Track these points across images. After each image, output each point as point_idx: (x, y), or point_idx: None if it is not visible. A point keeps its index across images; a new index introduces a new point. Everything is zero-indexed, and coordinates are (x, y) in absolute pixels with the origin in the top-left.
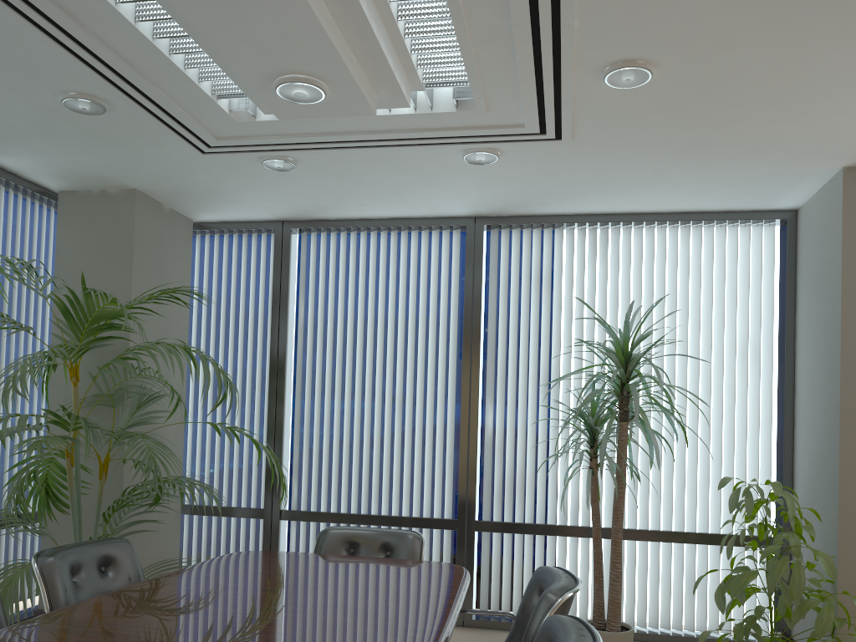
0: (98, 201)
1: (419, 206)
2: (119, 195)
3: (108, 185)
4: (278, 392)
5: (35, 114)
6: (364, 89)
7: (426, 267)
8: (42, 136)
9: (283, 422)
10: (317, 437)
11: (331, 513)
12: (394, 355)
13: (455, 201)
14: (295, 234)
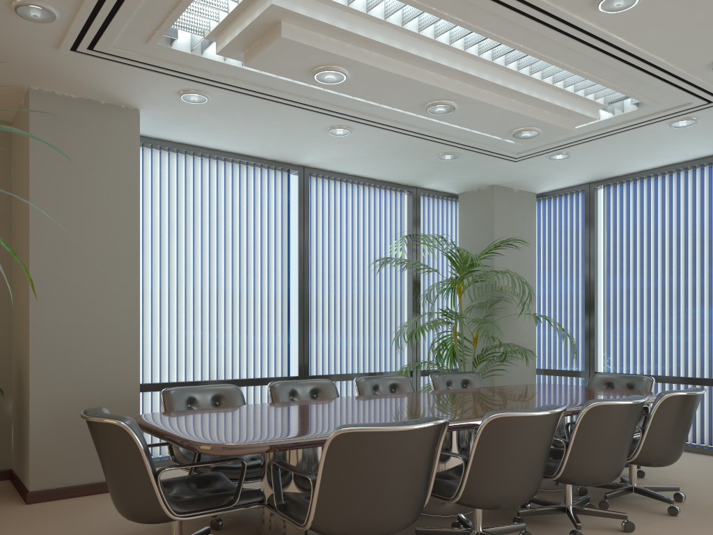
0: (476, 195)
1: (674, 156)
2: (486, 189)
3: (479, 186)
4: (590, 295)
5: (430, 165)
6: (558, 123)
7: (691, 196)
8: (438, 172)
9: (594, 314)
10: (618, 324)
11: (627, 374)
12: (671, 263)
13: (697, 148)
14: (599, 189)
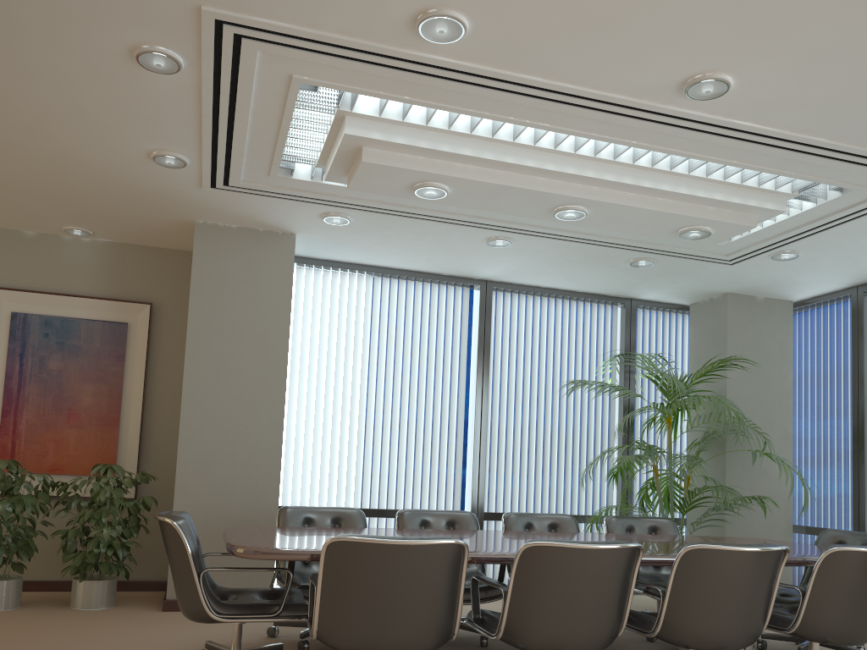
0: (708, 306)
1: None
2: (718, 299)
3: (710, 295)
4: (859, 430)
5: (629, 273)
6: (730, 219)
7: None
8: (645, 281)
9: (865, 456)
10: None
11: None
12: None
13: None
14: None
